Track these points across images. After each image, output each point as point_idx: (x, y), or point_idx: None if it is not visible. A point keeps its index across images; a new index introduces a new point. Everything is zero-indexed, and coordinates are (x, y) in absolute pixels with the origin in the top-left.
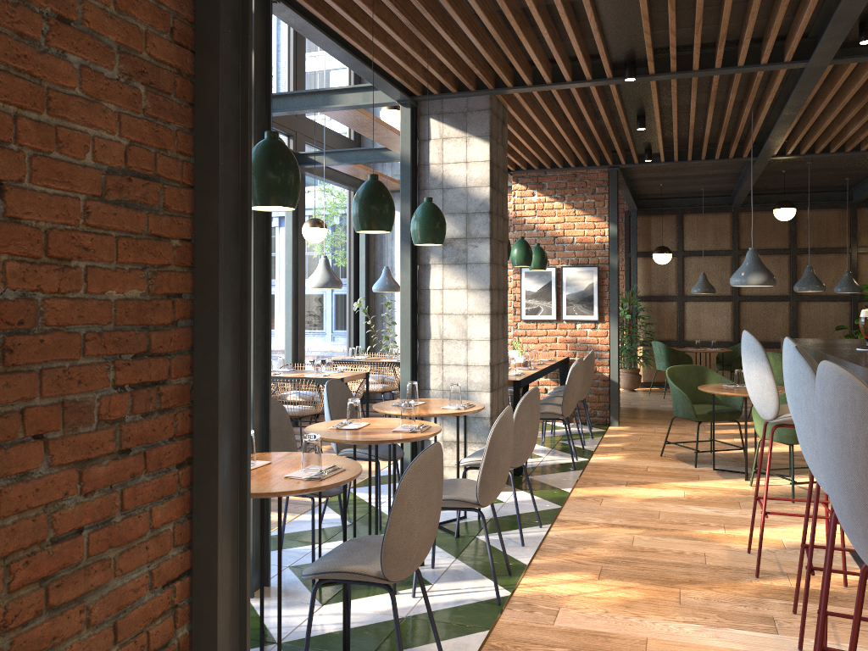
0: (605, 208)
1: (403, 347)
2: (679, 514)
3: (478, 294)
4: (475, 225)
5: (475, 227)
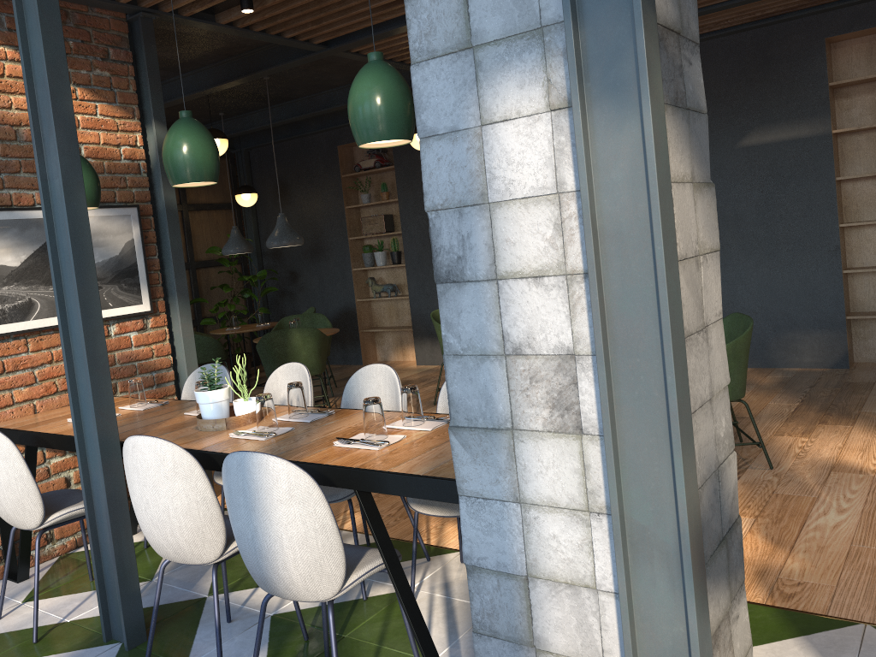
0: (132, 94)
1: (679, 389)
2: (867, 535)
3: (705, 197)
4: (684, 0)
5: (686, 7)
